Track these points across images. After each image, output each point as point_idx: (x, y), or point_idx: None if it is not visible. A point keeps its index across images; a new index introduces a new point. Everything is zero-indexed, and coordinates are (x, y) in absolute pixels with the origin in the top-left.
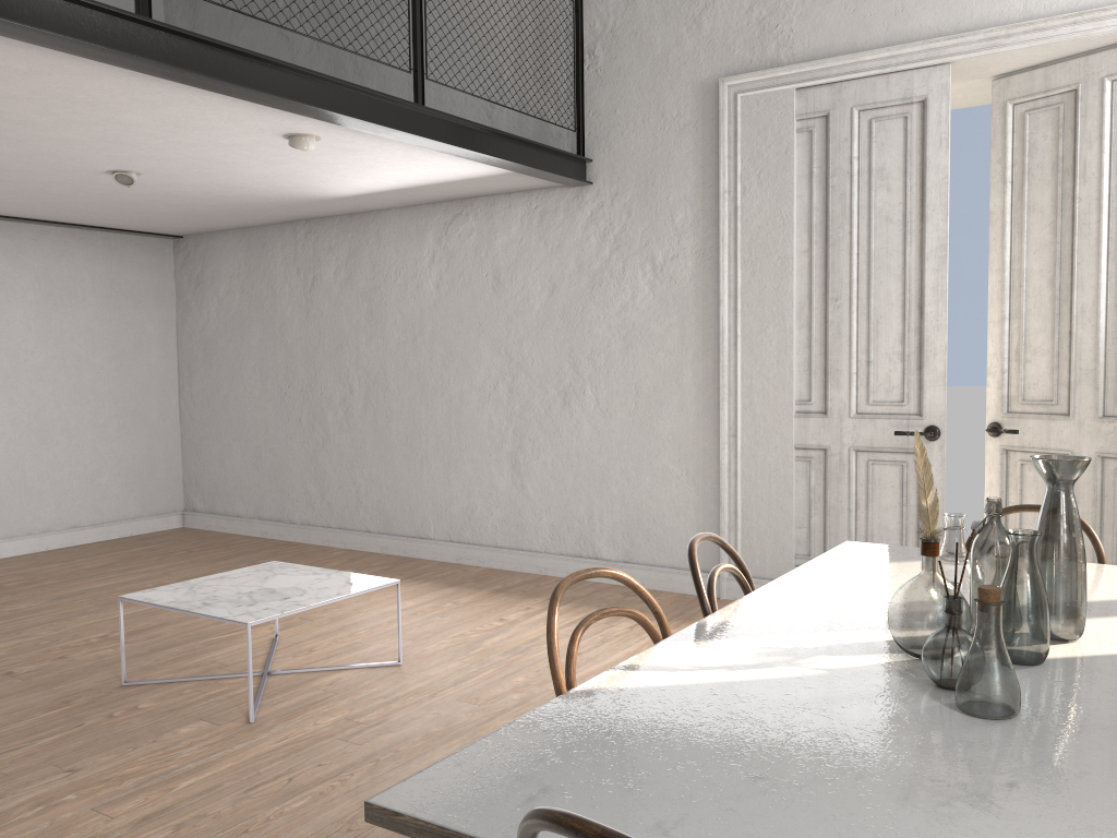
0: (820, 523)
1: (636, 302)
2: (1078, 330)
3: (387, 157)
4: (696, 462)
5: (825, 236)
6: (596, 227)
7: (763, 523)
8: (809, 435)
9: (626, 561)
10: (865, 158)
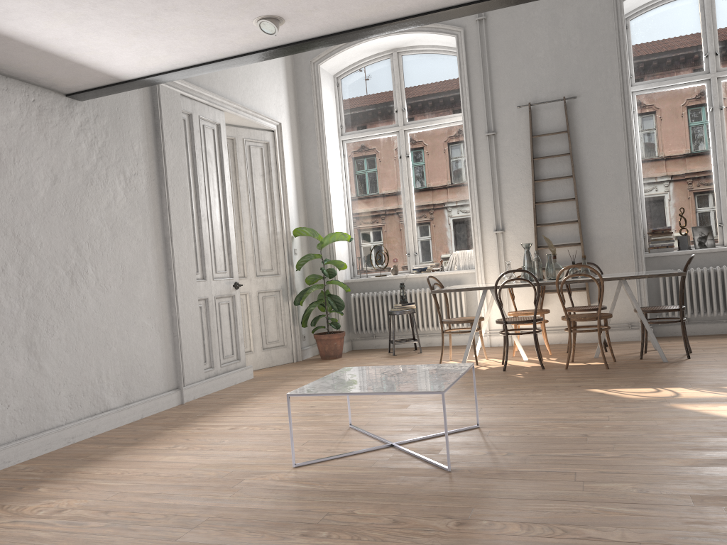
0: (207, 341)
1: (117, 202)
2: (245, 240)
3: (183, 43)
4: (159, 316)
5: (195, 180)
6: (85, 136)
7: (191, 348)
8: (201, 292)
9: (127, 403)
10: (203, 144)
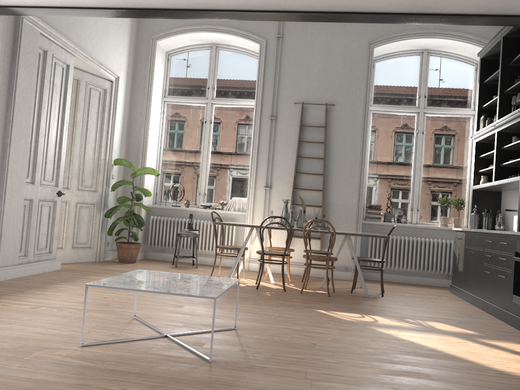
0: (25, 234)
1: None
2: (74, 160)
3: None
4: None
5: (39, 103)
6: None
7: (10, 237)
8: (28, 193)
9: None
10: (52, 77)
